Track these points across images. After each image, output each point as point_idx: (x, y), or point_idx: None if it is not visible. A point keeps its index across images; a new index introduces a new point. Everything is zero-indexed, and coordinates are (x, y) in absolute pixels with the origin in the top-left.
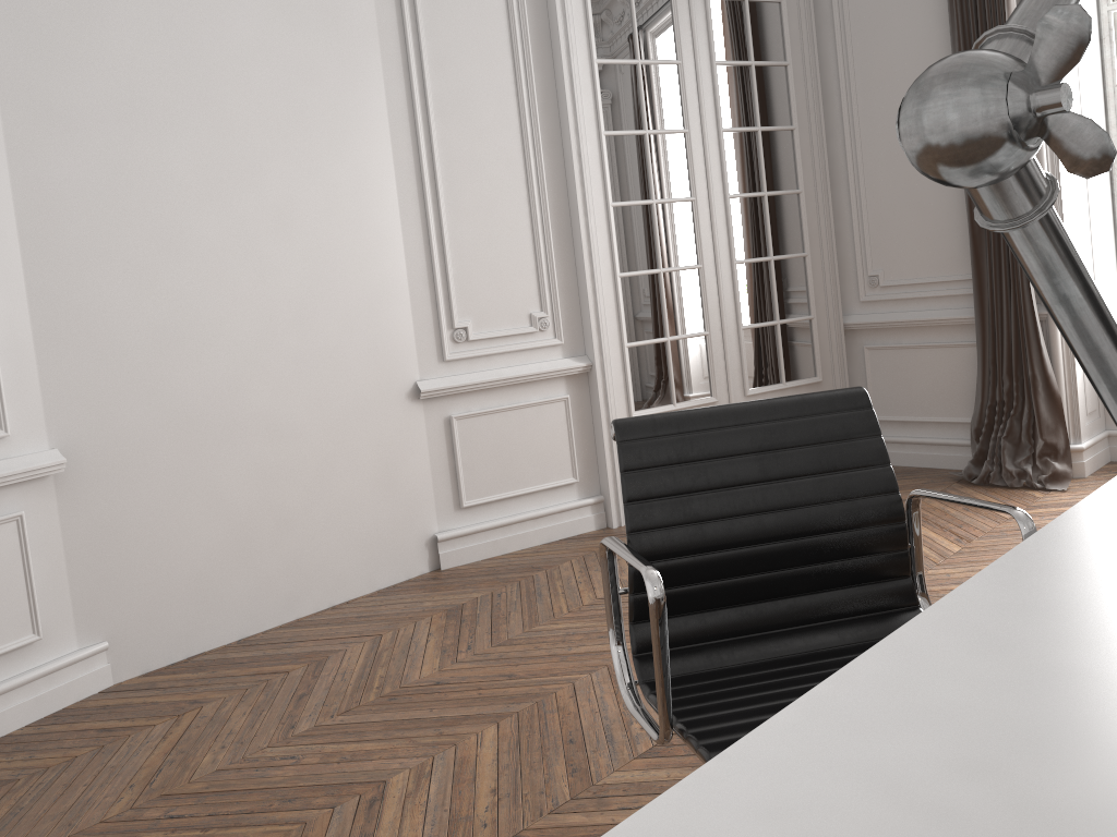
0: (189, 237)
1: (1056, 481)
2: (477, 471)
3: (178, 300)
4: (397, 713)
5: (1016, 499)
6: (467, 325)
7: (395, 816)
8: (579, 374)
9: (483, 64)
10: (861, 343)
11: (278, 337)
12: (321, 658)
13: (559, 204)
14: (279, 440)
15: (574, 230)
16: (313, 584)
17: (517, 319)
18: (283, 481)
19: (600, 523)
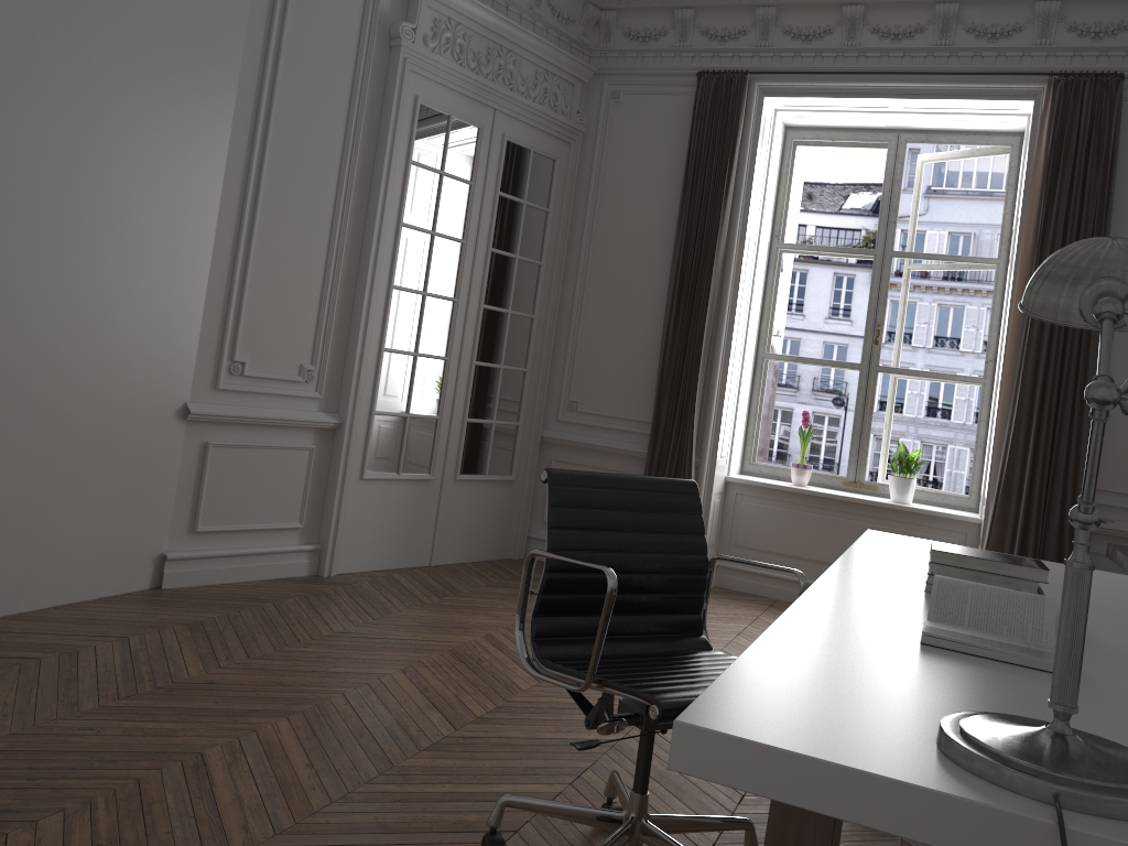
0: (29, 210)
1: None
2: (218, 499)
3: (2, 268)
4: (182, 702)
5: None
6: (246, 360)
7: (226, 778)
8: (328, 429)
9: (320, 133)
10: (550, 455)
11: (80, 328)
12: (71, 651)
13: (349, 273)
14: (53, 429)
15: (356, 300)
16: (44, 580)
17: (289, 366)
18: (45, 470)
19: (312, 570)
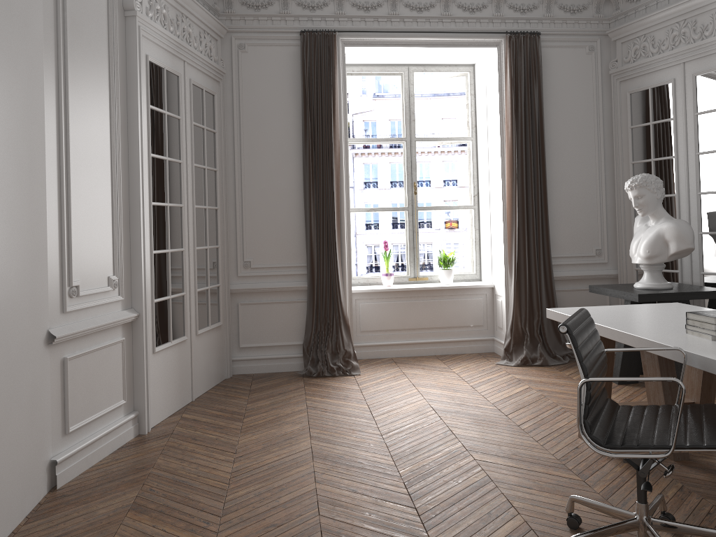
0: None
1: (354, 370)
2: (77, 401)
3: None
4: None
5: (346, 381)
6: (79, 284)
7: None
8: (128, 322)
9: (96, 90)
10: (236, 301)
11: None
12: None
13: (125, 198)
14: None
15: (133, 218)
16: None
17: (102, 281)
18: None
19: (136, 432)
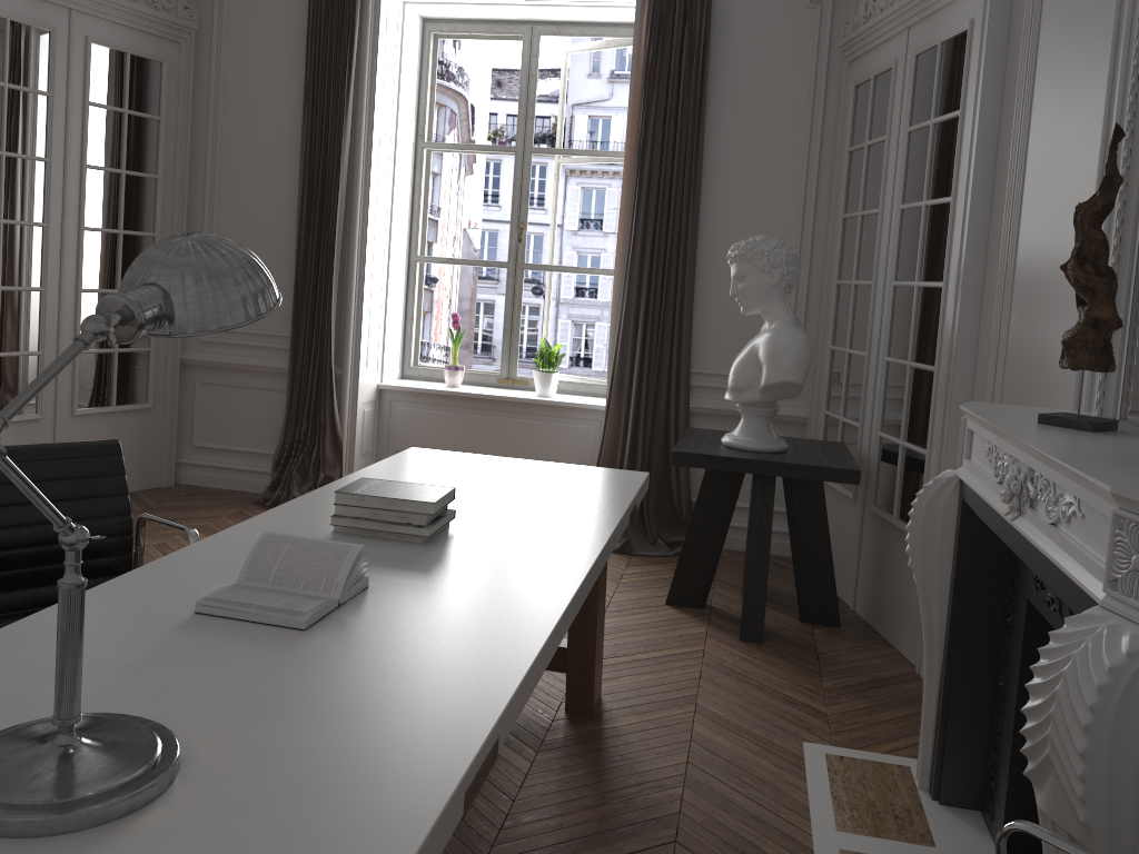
0: None
1: None
2: None
3: None
4: None
5: None
6: None
7: None
8: None
9: None
10: (194, 377)
11: None
12: None
13: None
14: None
15: None
16: None
17: None
18: None
19: None
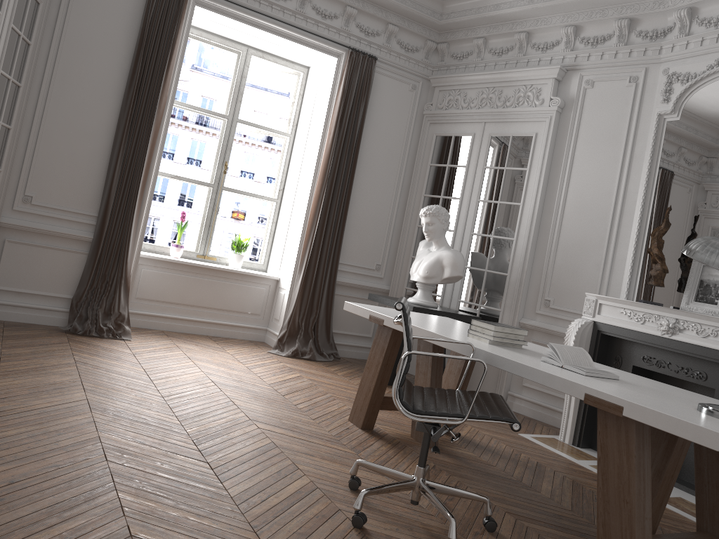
0: None
1: (125, 334)
2: None
3: None
4: (32, 505)
5: (117, 344)
6: None
7: None
8: None
9: None
10: (3, 236)
11: None
12: None
13: None
14: None
15: None
16: None
17: None
18: None
19: None
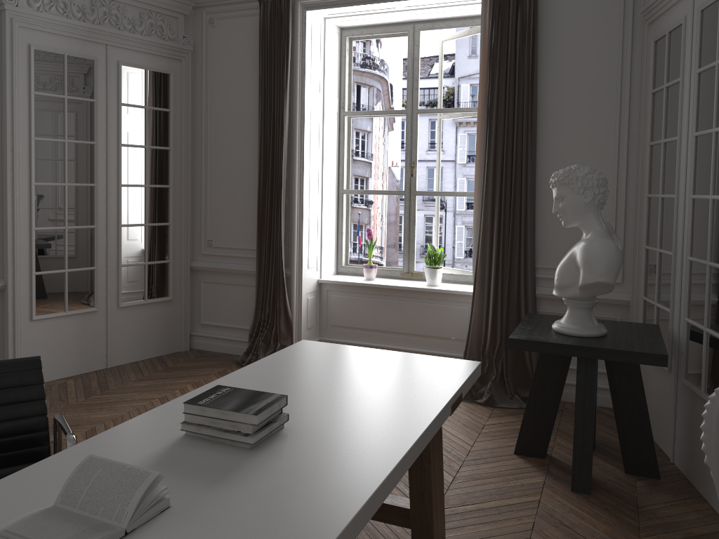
0: None
1: None
2: None
3: None
4: None
5: None
6: None
7: None
8: None
9: None
10: (200, 278)
11: None
12: None
13: None
14: None
15: (4, 197)
16: None
17: None
18: None
19: None
